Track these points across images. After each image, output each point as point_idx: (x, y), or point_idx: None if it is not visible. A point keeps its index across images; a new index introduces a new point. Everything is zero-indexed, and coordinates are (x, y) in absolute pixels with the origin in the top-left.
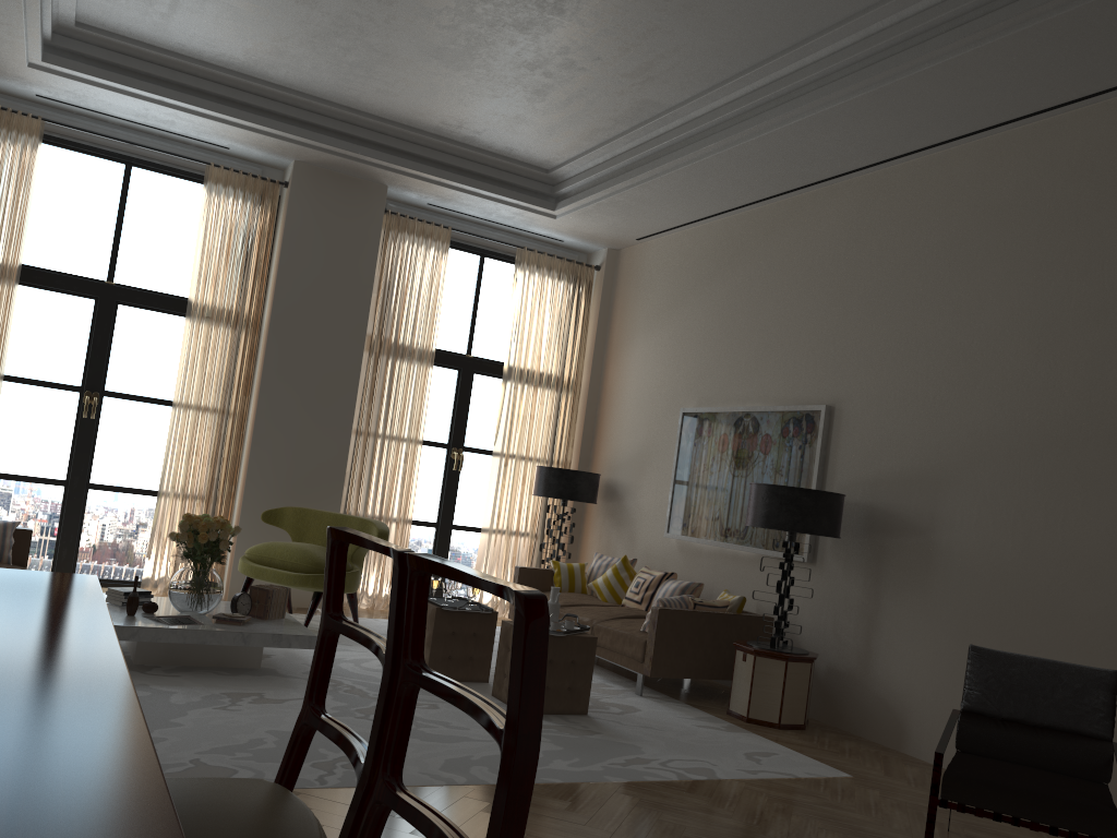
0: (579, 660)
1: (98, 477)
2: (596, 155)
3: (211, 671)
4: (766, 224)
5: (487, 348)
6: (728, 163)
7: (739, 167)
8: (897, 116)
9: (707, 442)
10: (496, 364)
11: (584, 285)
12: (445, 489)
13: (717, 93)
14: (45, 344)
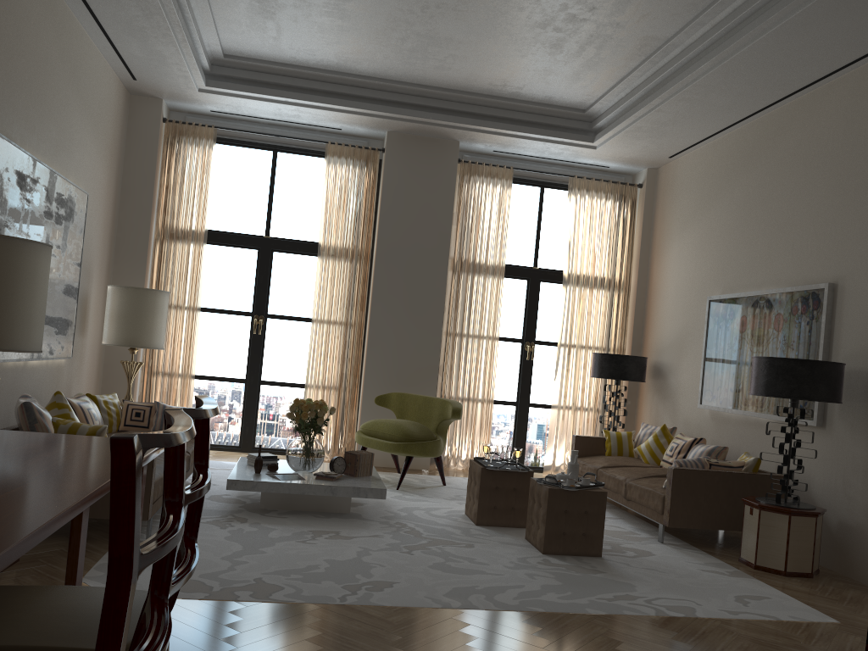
0: (591, 511)
1: (266, 376)
2: (618, 91)
3: (311, 514)
4: (773, 127)
5: (550, 260)
6: (724, 78)
7: (735, 80)
8: None
9: (729, 324)
10: (558, 273)
11: (629, 201)
12: (521, 375)
13: (703, 18)
14: (227, 284)
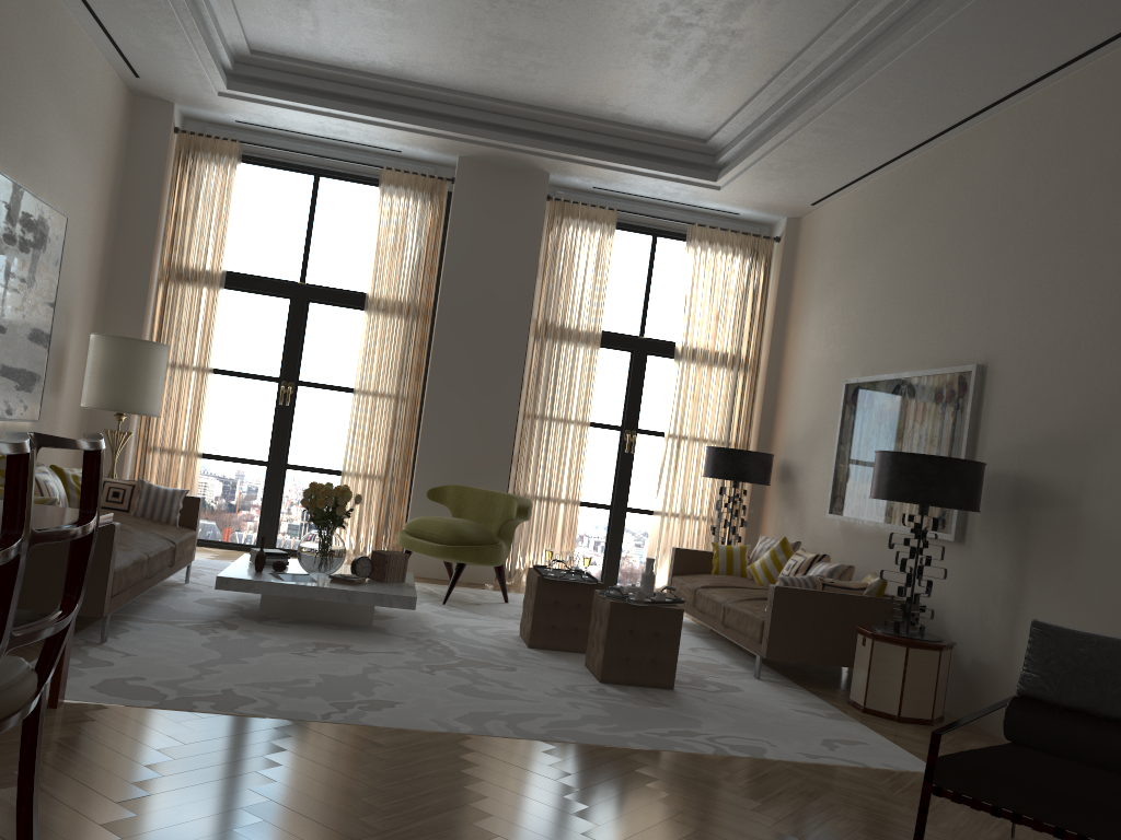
0: (663, 632)
1: (294, 458)
2: (743, 117)
3: (322, 625)
4: (928, 170)
5: (660, 329)
6: (863, 105)
7: (877, 109)
8: (1025, 22)
9: (866, 414)
10: (671, 345)
11: (762, 258)
12: (618, 471)
13: (836, 29)
14: (249, 340)
